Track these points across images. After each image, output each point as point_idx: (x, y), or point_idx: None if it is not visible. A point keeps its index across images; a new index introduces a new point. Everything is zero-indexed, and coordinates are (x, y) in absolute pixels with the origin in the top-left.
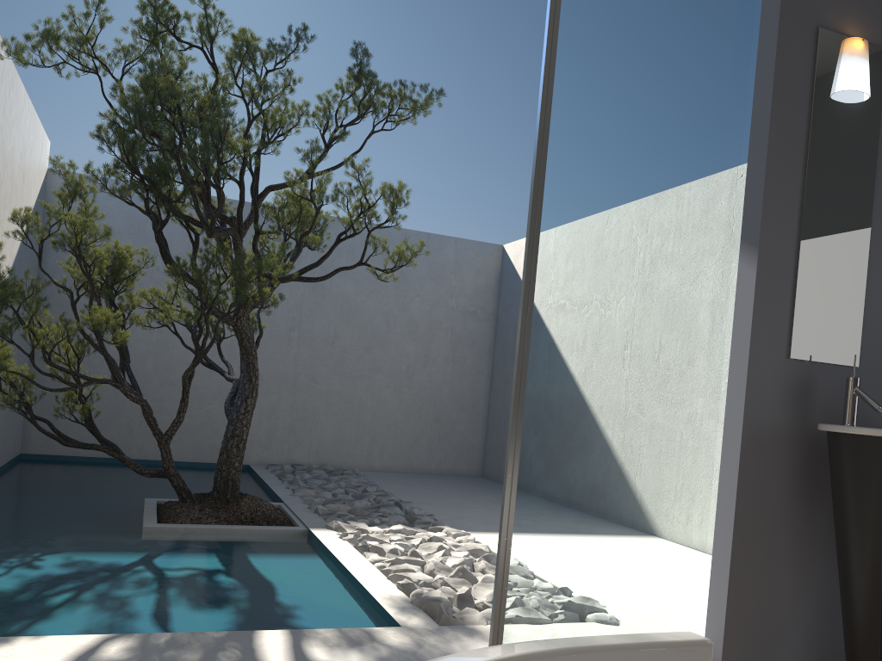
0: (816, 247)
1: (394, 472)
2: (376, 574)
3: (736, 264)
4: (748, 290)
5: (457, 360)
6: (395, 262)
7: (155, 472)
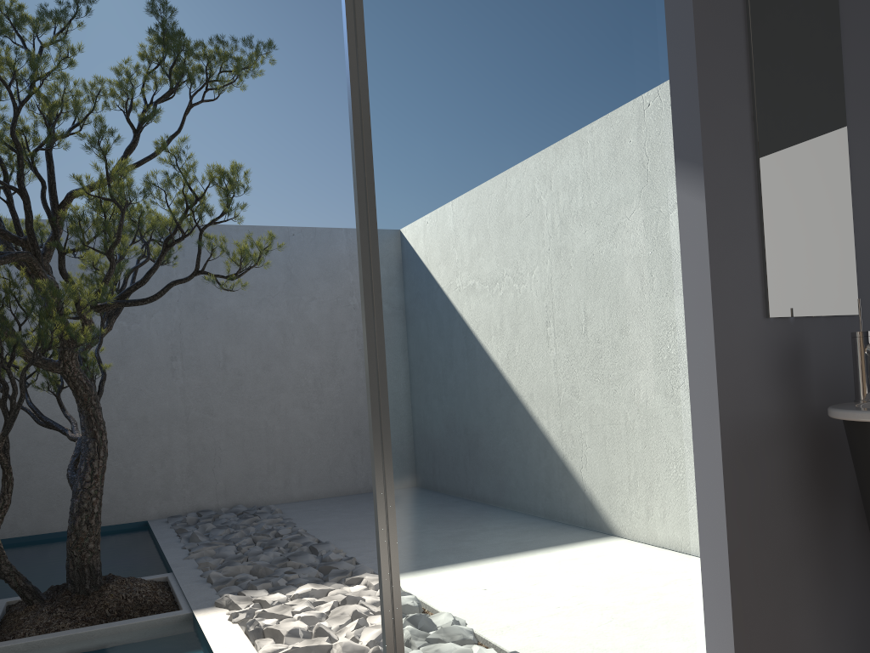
0: (781, 154)
1: (318, 498)
2: None
3: (674, 195)
4: (698, 229)
5: None
6: (239, 264)
7: None
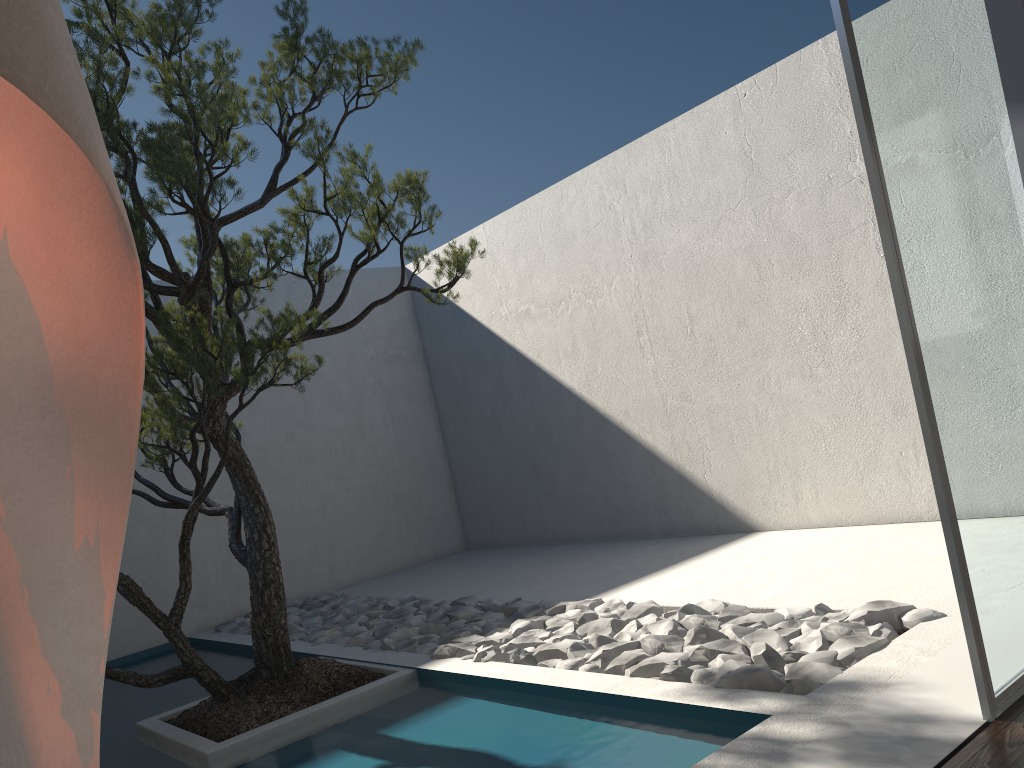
0: None
1: (369, 579)
2: (608, 678)
3: (1006, 133)
4: None
5: (397, 419)
6: (452, 273)
7: (169, 674)
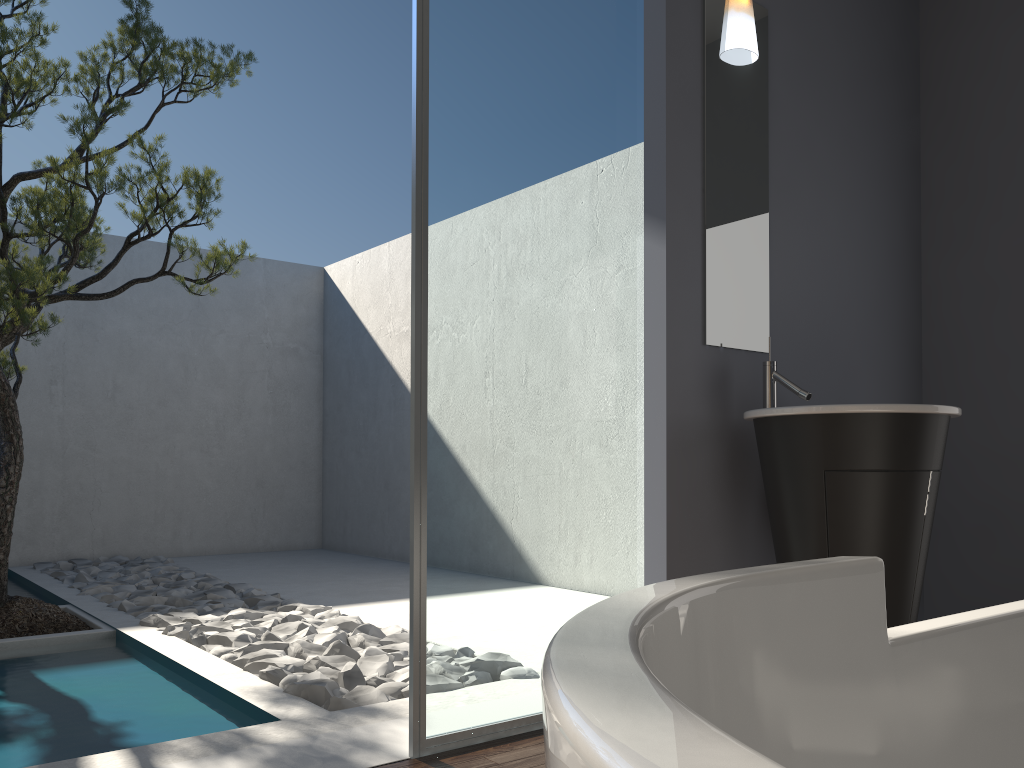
0: (721, 221)
1: (211, 554)
2: (228, 667)
3: (642, 242)
4: (659, 269)
5: (280, 409)
6: (211, 269)
7: None
